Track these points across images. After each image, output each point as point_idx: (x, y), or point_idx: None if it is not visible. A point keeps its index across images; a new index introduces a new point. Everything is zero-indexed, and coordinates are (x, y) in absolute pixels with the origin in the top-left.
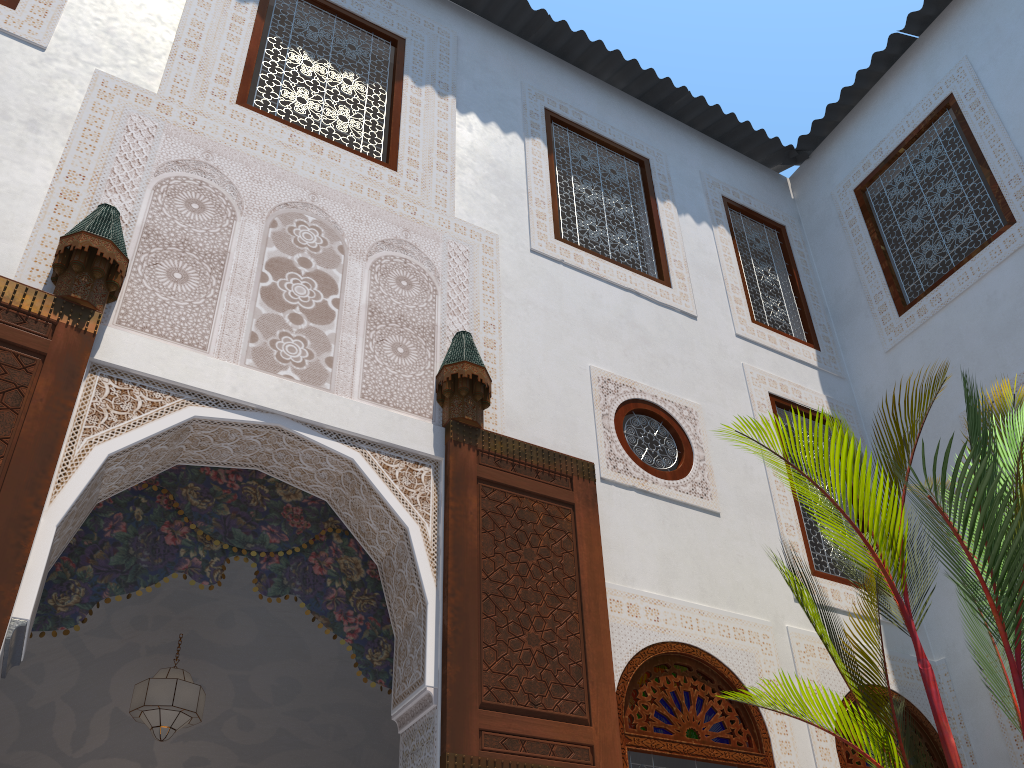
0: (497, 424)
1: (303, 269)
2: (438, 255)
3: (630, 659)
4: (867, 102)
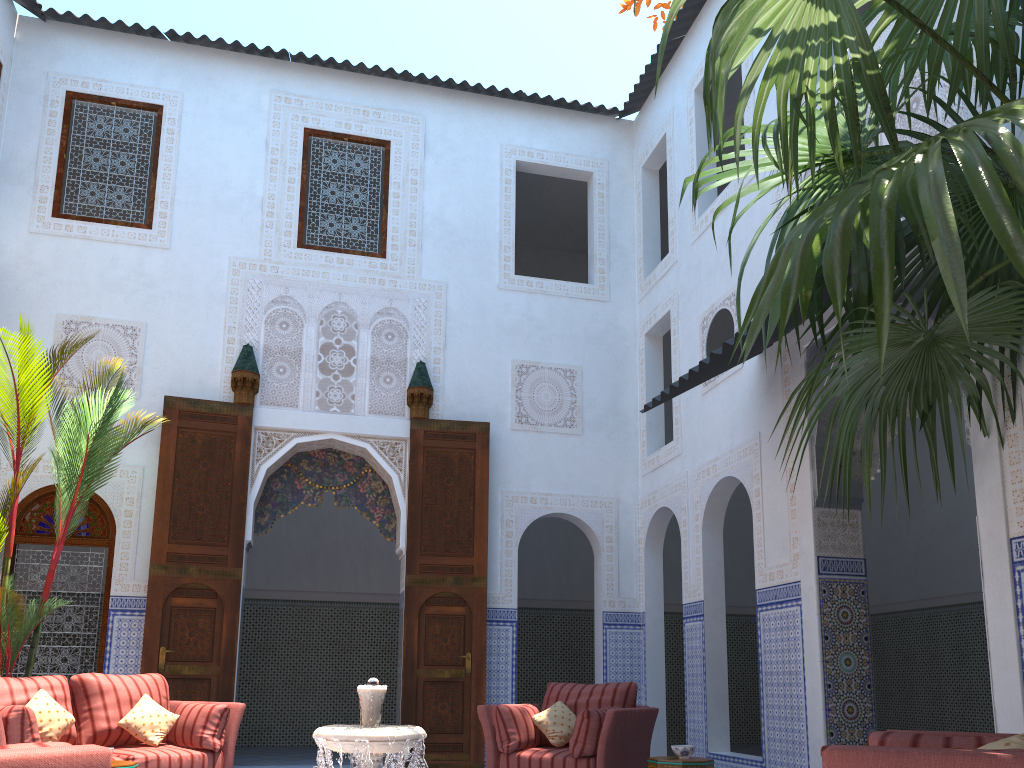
0: None
1: None
2: None
3: None
4: (110, 38)
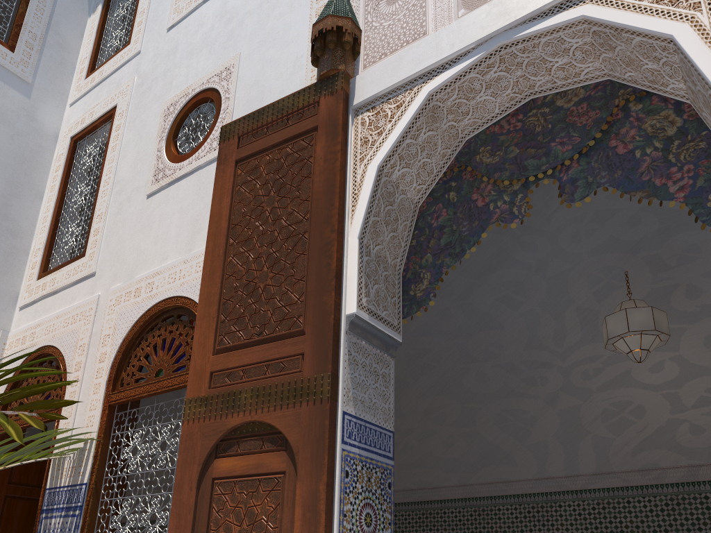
0: None
1: None
2: None
3: None
4: None
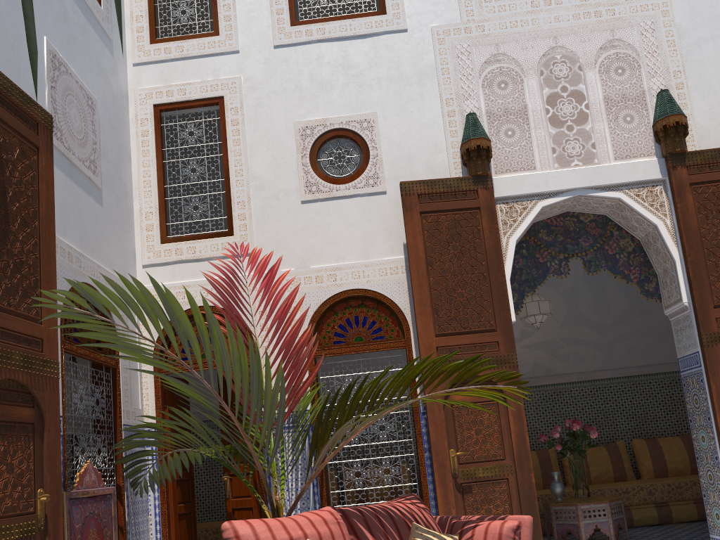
0: (694, 140)
1: (564, 94)
2: (635, 38)
3: None
4: None
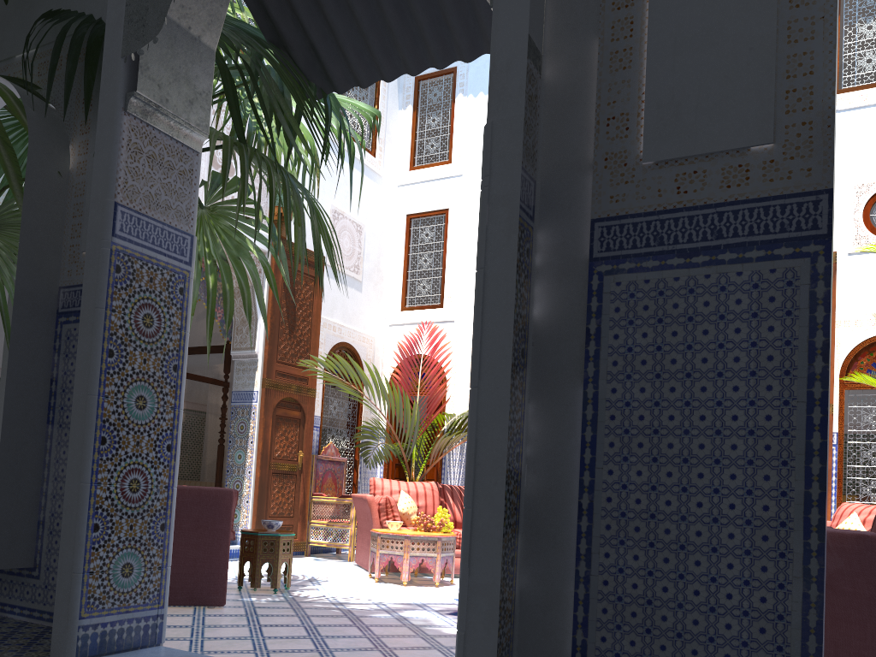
0: None
1: None
2: None
3: (853, 348)
4: None
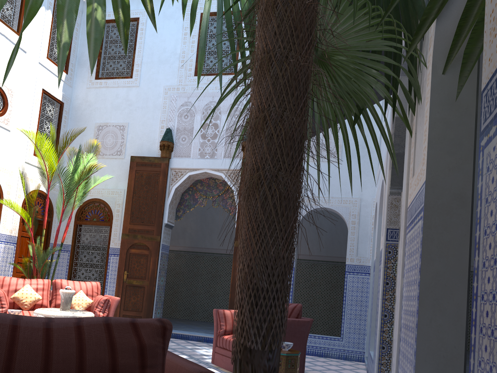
0: None
1: None
2: None
3: None
4: None
